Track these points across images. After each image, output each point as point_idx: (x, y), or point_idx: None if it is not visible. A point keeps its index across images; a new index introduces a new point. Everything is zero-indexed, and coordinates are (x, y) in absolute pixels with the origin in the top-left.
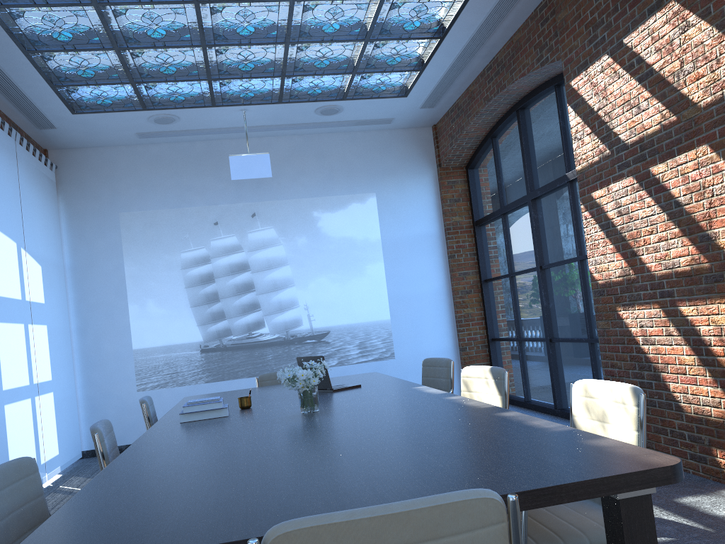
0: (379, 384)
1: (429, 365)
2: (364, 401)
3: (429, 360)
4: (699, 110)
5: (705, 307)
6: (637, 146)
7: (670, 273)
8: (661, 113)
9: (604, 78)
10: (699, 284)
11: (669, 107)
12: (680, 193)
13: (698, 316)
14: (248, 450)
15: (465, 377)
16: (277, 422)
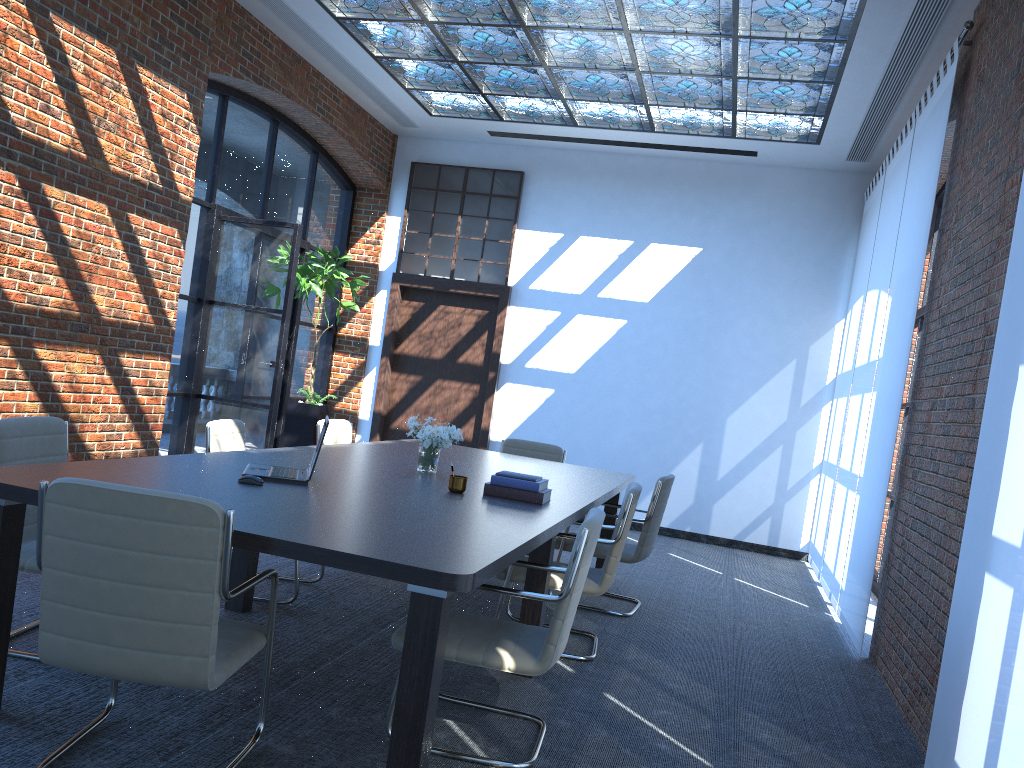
0: (217, 462)
1: (19, 434)
2: (357, 462)
3: (17, 425)
4: (109, 171)
5: (65, 353)
6: (33, 146)
7: (35, 310)
8: (72, 139)
9: (8, 19)
10: (64, 329)
11: (83, 141)
12: (70, 232)
13: (55, 362)
14: (526, 471)
15: (218, 435)
16: (473, 474)
